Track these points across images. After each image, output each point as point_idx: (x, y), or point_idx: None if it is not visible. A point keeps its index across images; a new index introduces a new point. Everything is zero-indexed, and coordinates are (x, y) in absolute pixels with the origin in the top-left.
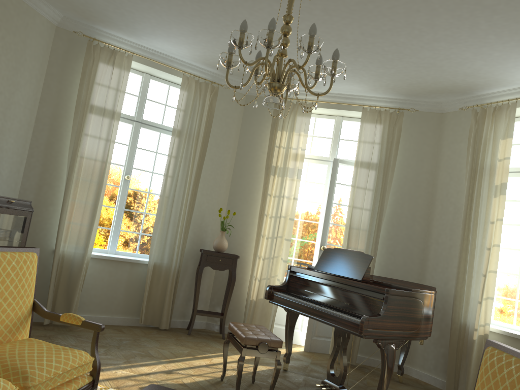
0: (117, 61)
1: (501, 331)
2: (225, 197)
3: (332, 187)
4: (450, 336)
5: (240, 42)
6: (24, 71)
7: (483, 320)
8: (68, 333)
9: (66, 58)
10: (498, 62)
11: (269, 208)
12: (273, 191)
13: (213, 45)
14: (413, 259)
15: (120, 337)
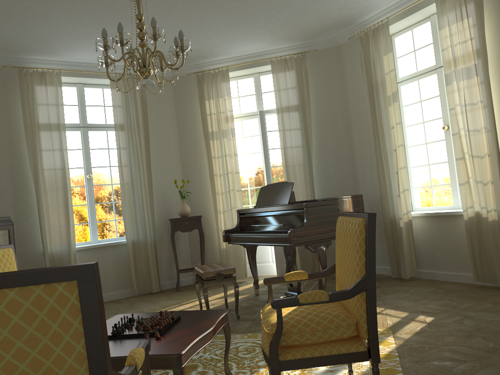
0: (48, 80)
1: (422, 214)
2: (179, 170)
3: (264, 136)
4: (384, 230)
5: (104, 47)
6: None
7: (405, 209)
8: None
9: (5, 90)
10: None
11: (216, 168)
12: (216, 153)
13: None
14: (346, 176)
15: (118, 306)
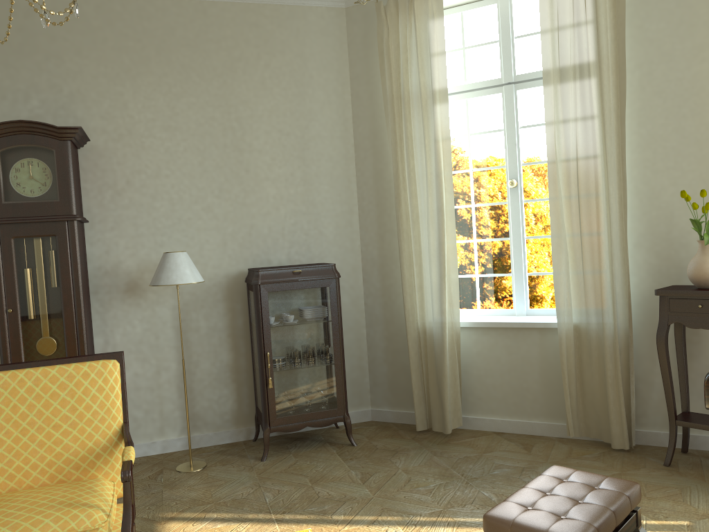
0: (420, 8)
1: None
2: None
3: None
4: None
5: None
6: (314, 92)
7: None
8: (433, 448)
9: (367, 44)
10: None
11: None
12: None
13: None
14: None
15: (506, 460)
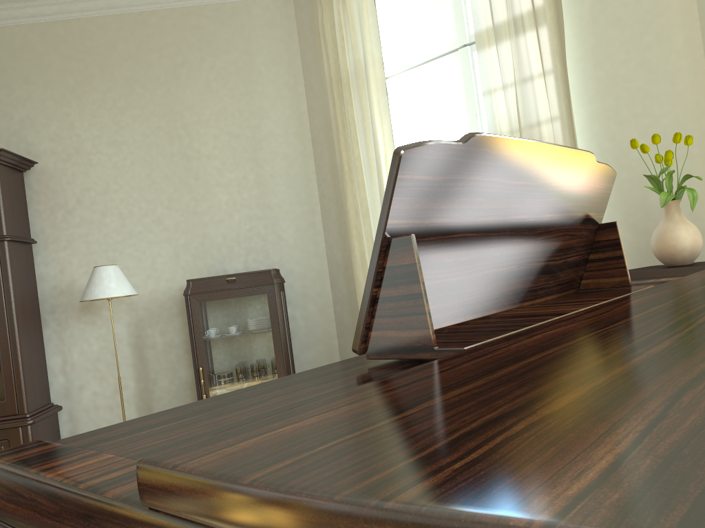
0: None
1: None
2: (700, 96)
3: None
4: None
5: None
6: (263, 88)
7: None
8: None
9: (314, 29)
10: None
11: None
12: None
13: None
14: None
15: None
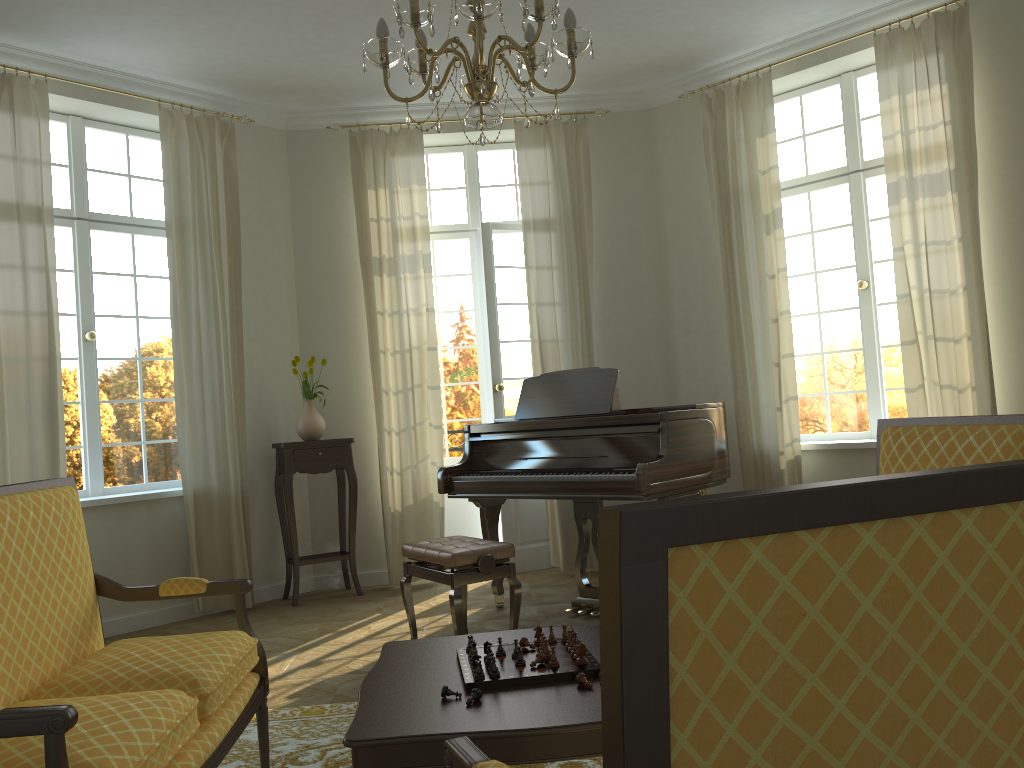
0: (16, 96)
1: (818, 446)
2: (293, 337)
3: (490, 276)
4: (743, 477)
5: (417, 16)
6: None
7: (789, 435)
8: None
9: None
10: (739, 7)
11: (386, 338)
12: (385, 304)
13: (221, 37)
14: (653, 370)
15: None
